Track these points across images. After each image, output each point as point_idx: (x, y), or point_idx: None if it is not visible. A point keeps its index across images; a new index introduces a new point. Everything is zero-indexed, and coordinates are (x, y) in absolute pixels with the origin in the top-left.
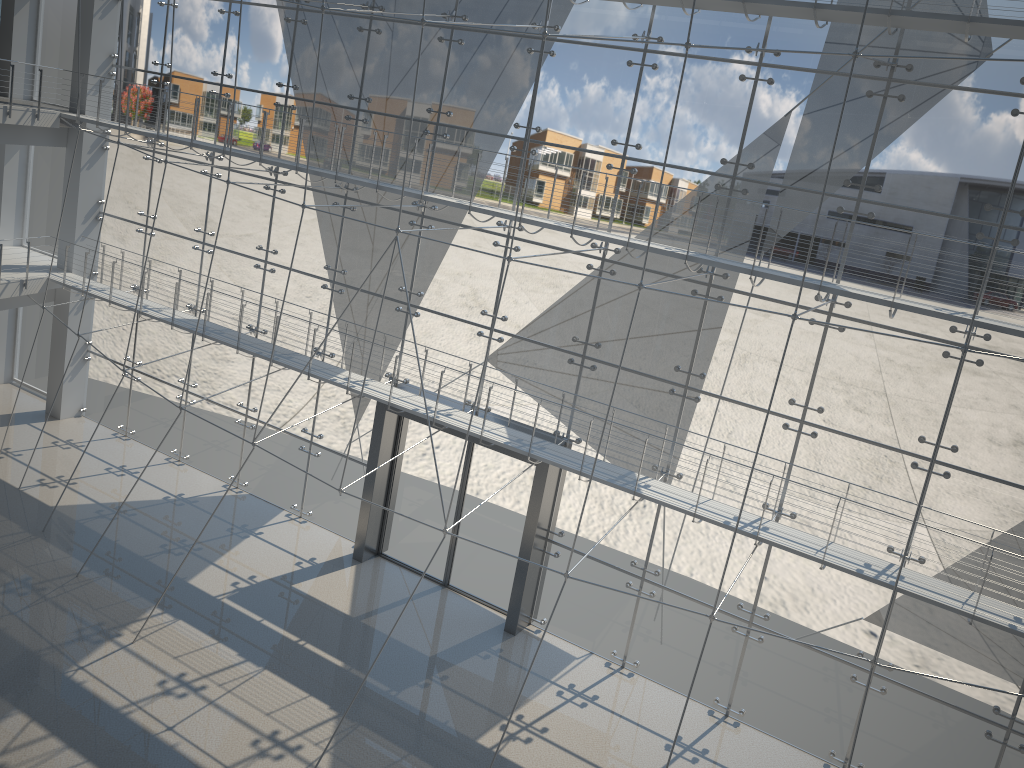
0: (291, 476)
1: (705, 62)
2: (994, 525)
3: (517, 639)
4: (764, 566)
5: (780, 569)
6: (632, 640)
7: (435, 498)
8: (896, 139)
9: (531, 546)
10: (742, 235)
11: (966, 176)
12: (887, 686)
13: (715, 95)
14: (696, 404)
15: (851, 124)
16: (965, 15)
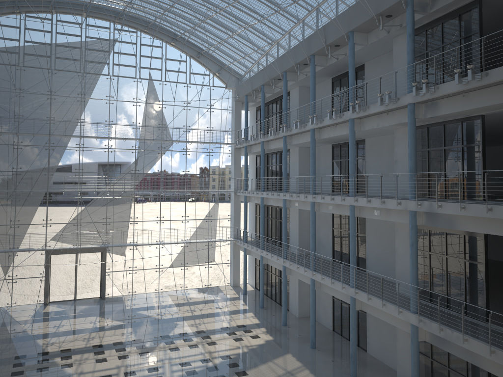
0: (5, 294)
1: (123, 150)
2: (197, 228)
3: (107, 299)
4: (159, 254)
5: (162, 253)
6: (133, 286)
7: (67, 276)
8: (165, 161)
9: (105, 273)
10: (139, 185)
11: (178, 166)
12: (187, 267)
13: (127, 156)
14: (137, 224)
15: (156, 159)
16: (178, 140)
